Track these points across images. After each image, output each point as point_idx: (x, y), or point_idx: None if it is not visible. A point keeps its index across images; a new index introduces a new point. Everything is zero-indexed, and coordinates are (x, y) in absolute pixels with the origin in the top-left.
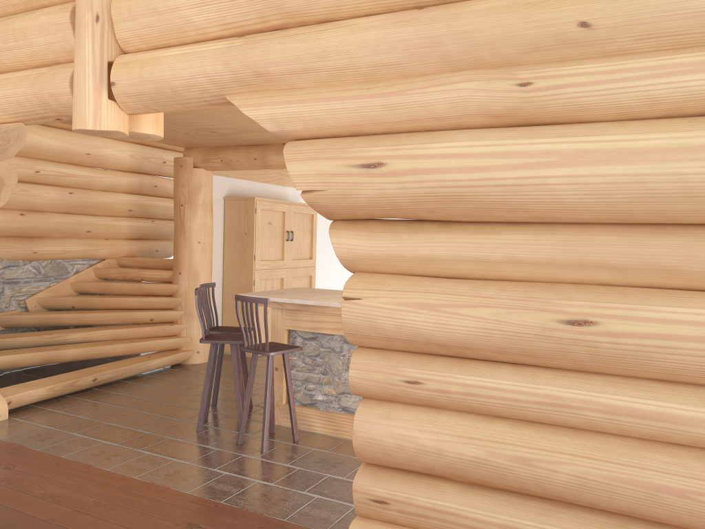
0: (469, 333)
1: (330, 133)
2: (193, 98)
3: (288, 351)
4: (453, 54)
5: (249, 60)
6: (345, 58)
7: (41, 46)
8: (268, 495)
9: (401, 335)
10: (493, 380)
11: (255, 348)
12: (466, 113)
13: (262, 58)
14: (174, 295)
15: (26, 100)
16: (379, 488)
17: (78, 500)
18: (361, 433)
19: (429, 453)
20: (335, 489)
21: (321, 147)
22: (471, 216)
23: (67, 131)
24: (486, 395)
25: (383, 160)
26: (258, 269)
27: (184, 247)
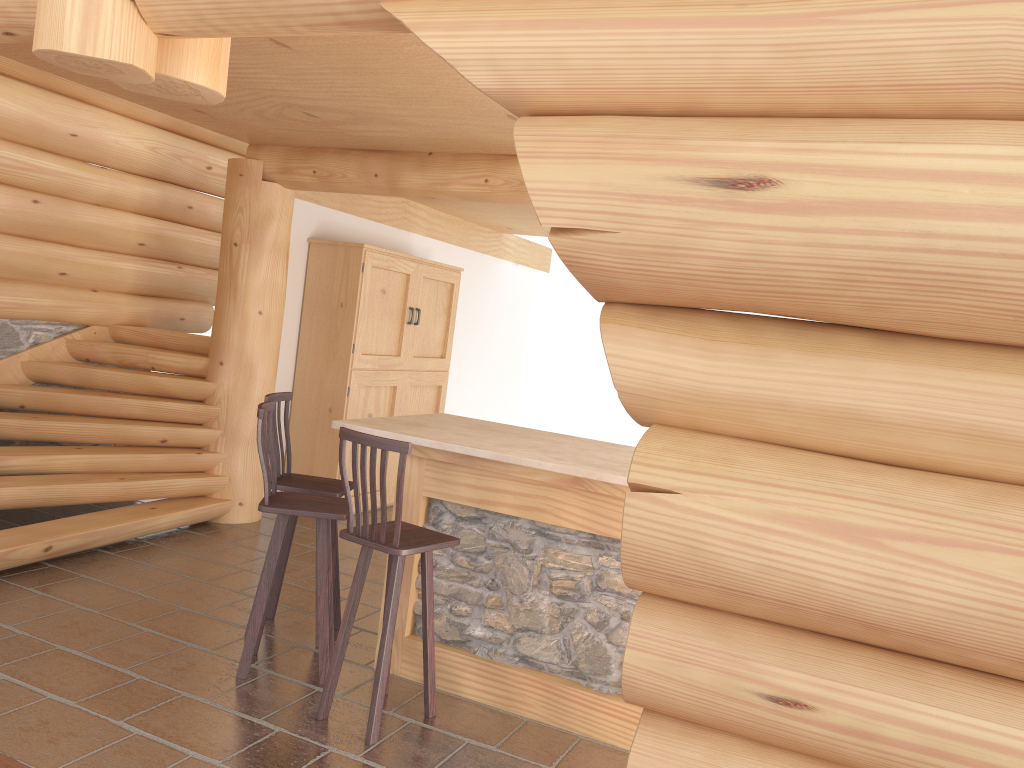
0: (958, 611)
1: (624, 106)
2: (307, 4)
3: (435, 547)
4: None
5: None
6: None
7: None
8: None
9: (770, 589)
10: (1002, 728)
11: (372, 538)
12: (991, 81)
13: None
14: (207, 400)
15: None
16: None
17: None
18: None
19: None
20: None
21: (607, 132)
22: (971, 328)
23: (38, 89)
24: (982, 761)
25: (772, 174)
26: (357, 369)
27: (232, 319)
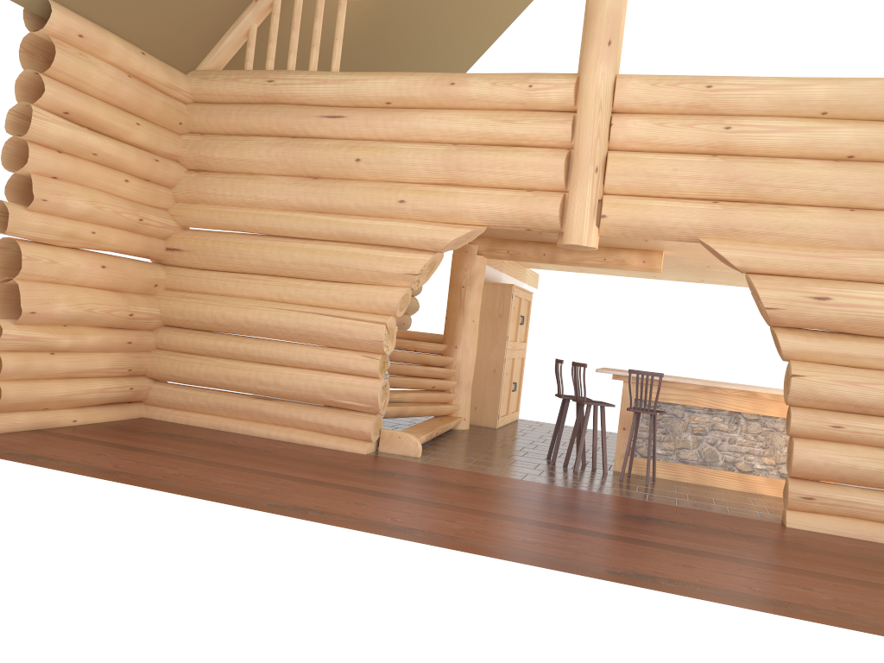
0: (879, 399)
1: (779, 273)
2: (670, 235)
3: (662, 413)
4: (875, 241)
5: (729, 221)
6: (802, 232)
7: (528, 177)
8: (697, 504)
9: (831, 398)
10: None
11: (644, 409)
12: (879, 275)
13: (739, 221)
14: (447, 366)
15: (510, 214)
16: (808, 490)
17: (589, 500)
18: (799, 457)
19: (847, 467)
20: (730, 504)
21: (780, 282)
22: (876, 333)
23: None
24: None
25: (829, 296)
26: (507, 349)
27: (461, 324)
